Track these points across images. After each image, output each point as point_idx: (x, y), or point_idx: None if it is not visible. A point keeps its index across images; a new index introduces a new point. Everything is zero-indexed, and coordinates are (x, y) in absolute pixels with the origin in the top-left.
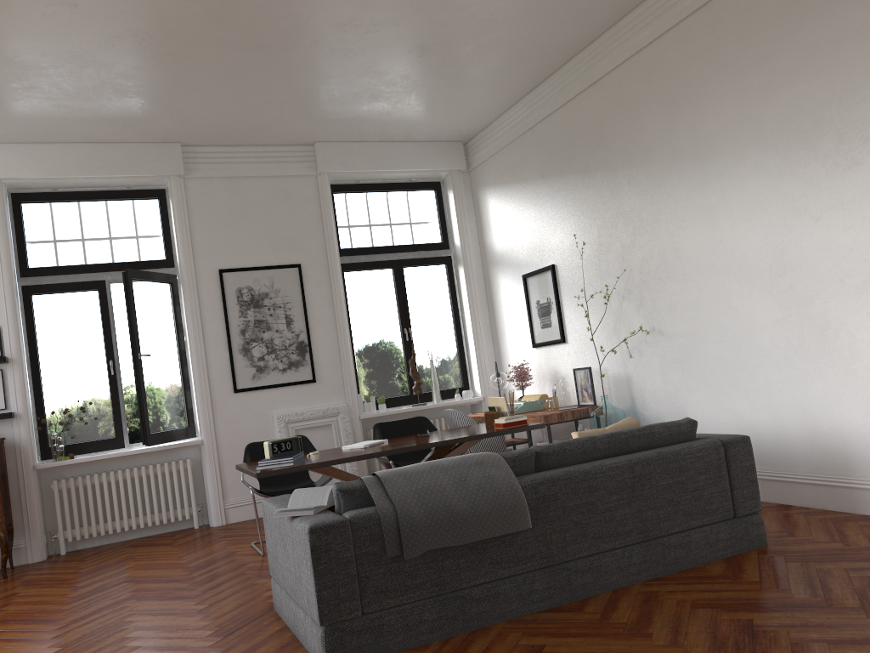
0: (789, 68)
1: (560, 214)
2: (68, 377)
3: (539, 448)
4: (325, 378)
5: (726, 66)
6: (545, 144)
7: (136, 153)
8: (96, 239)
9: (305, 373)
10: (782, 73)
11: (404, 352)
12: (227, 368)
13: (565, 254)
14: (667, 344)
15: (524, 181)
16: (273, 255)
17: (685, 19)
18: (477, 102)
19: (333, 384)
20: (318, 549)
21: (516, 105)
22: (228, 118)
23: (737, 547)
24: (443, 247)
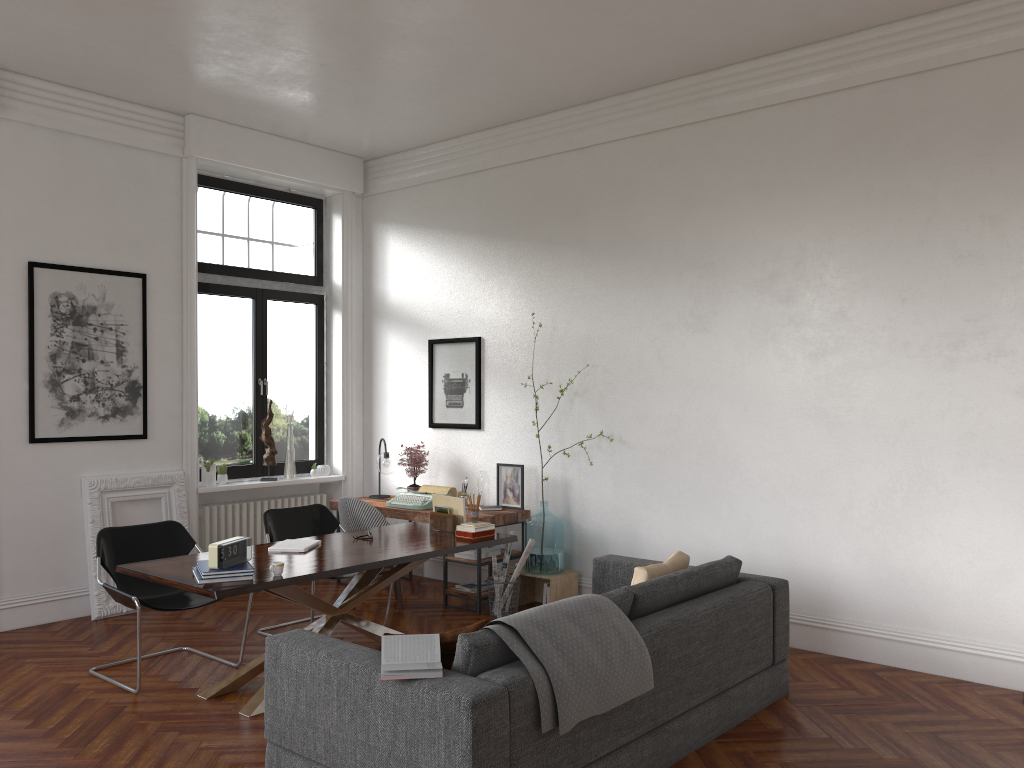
0: (832, 207)
1: (501, 282)
2: None
3: (635, 590)
4: (159, 435)
5: (759, 183)
6: (494, 196)
7: None
8: None
9: (134, 425)
10: (823, 210)
11: (255, 409)
12: (23, 406)
13: (500, 329)
14: (627, 455)
15: (452, 231)
16: (109, 255)
17: (716, 119)
18: (420, 124)
19: (169, 444)
20: (479, 729)
21: (459, 140)
22: (100, 54)
23: (772, 695)
24: (316, 282)
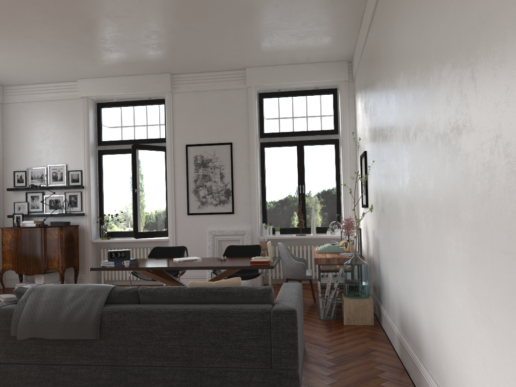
0: (410, 3)
1: (367, 115)
2: (114, 198)
3: (142, 288)
4: (240, 212)
5: (396, 3)
6: (365, 63)
7: (146, 80)
8: (133, 126)
9: (228, 208)
10: (408, 7)
11: (298, 200)
12: (185, 201)
13: (368, 144)
14: (385, 221)
15: (362, 90)
16: (216, 137)
17: None
18: (328, 35)
19: (244, 216)
20: None
21: (358, 35)
22: (179, 58)
23: None
24: (333, 132)
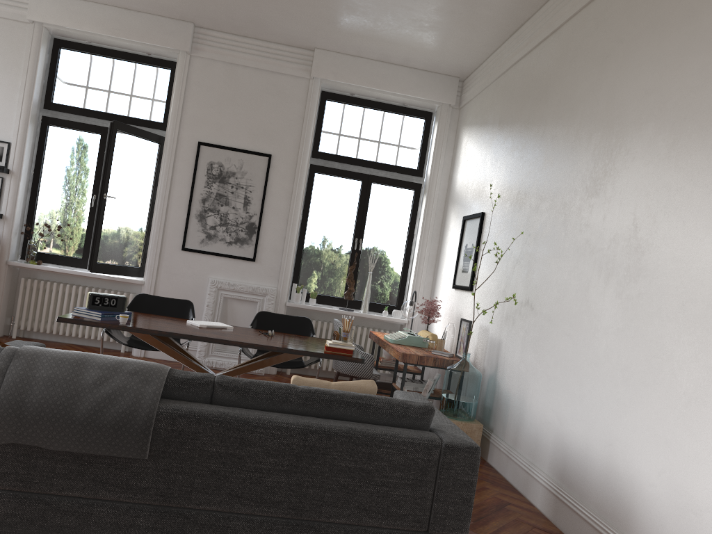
0: (711, 29)
1: (500, 164)
2: (59, 199)
3: (222, 379)
4: (265, 261)
5: (657, 22)
6: (509, 90)
7: (153, 24)
8: (111, 92)
9: (247, 251)
10: (703, 35)
11: (350, 259)
12: (181, 228)
13: (493, 205)
14: (532, 321)
15: (488, 125)
16: (249, 141)
17: None
18: (459, 36)
19: (270, 268)
20: None
21: (500, 48)
22: (223, 6)
23: None
24: (416, 173)
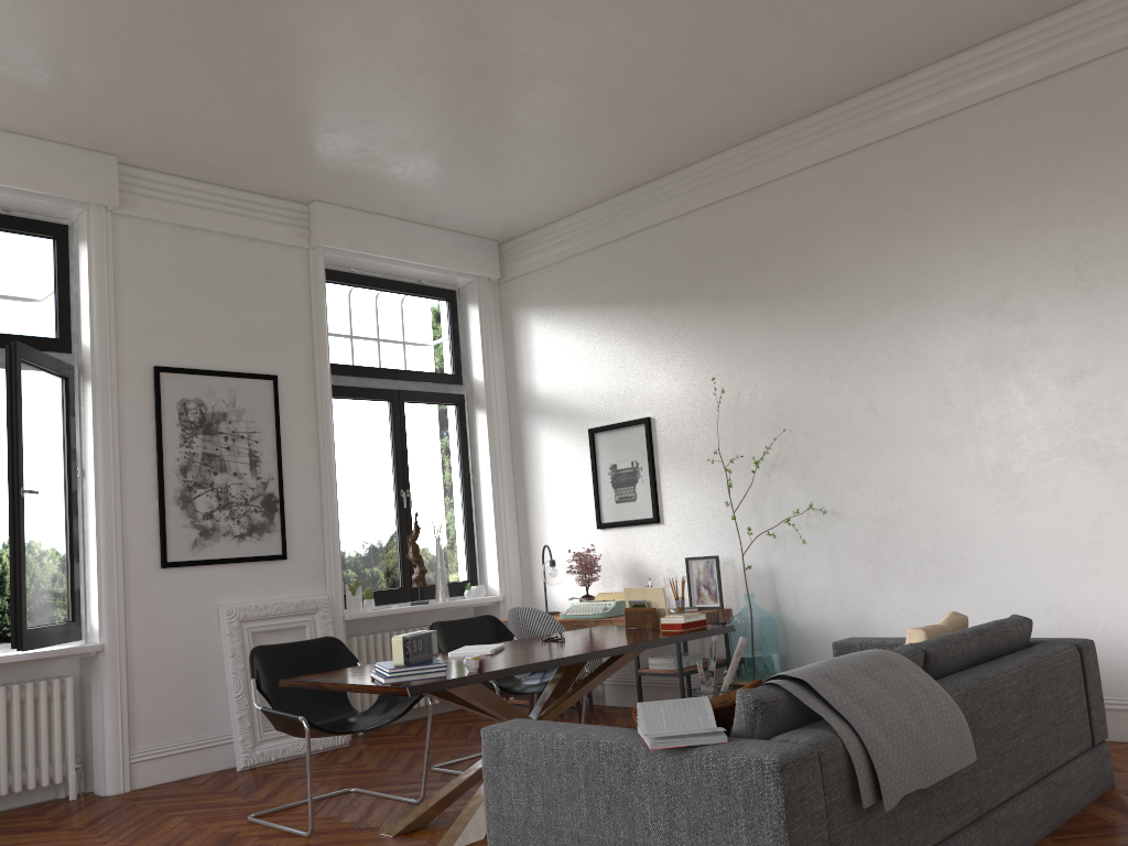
0: (1069, 205)
1: (668, 352)
2: None
3: (923, 646)
4: (300, 554)
5: (972, 193)
6: (652, 258)
7: (43, 156)
8: None
9: (272, 544)
10: (1057, 210)
11: (399, 524)
12: (153, 527)
13: (672, 405)
14: (845, 529)
15: (606, 304)
16: (237, 356)
17: (910, 130)
18: (563, 189)
19: (310, 564)
20: (792, 798)
21: (605, 204)
22: (225, 133)
23: (1098, 785)
24: (455, 380)
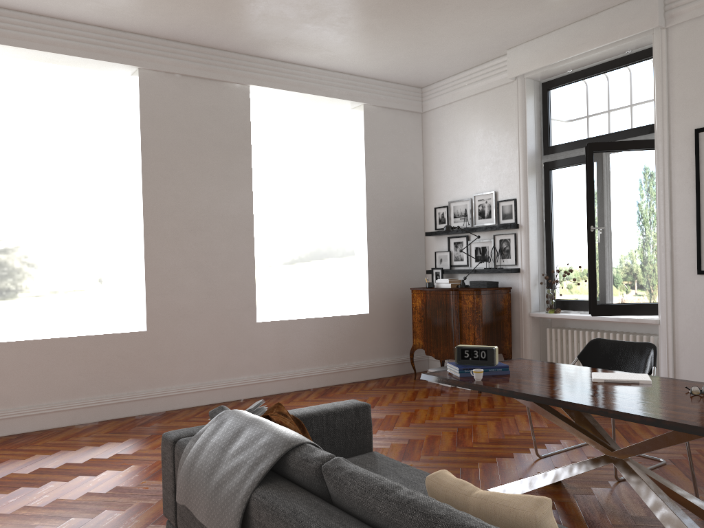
0: None
1: None
2: (569, 242)
3: (330, 464)
4: None
5: None
6: None
7: (613, 18)
8: (599, 112)
9: None
10: None
11: None
12: (693, 245)
13: None
14: None
15: None
16: None
17: None
18: None
19: None
20: (162, 454)
21: None
22: None
23: None
24: None
